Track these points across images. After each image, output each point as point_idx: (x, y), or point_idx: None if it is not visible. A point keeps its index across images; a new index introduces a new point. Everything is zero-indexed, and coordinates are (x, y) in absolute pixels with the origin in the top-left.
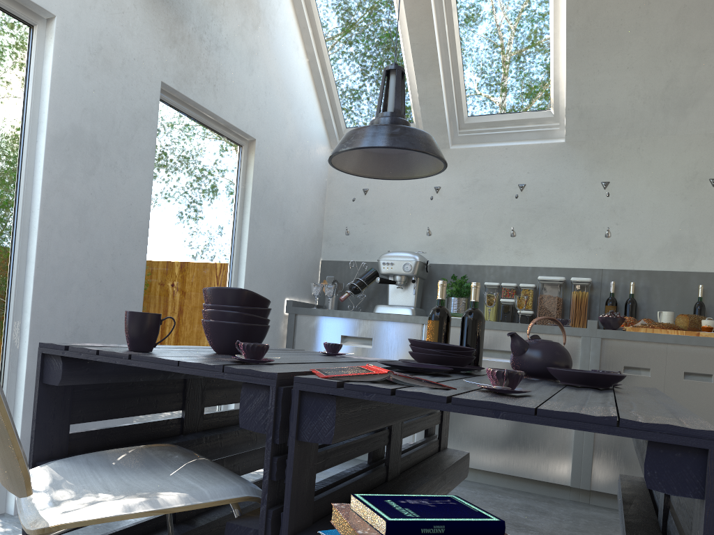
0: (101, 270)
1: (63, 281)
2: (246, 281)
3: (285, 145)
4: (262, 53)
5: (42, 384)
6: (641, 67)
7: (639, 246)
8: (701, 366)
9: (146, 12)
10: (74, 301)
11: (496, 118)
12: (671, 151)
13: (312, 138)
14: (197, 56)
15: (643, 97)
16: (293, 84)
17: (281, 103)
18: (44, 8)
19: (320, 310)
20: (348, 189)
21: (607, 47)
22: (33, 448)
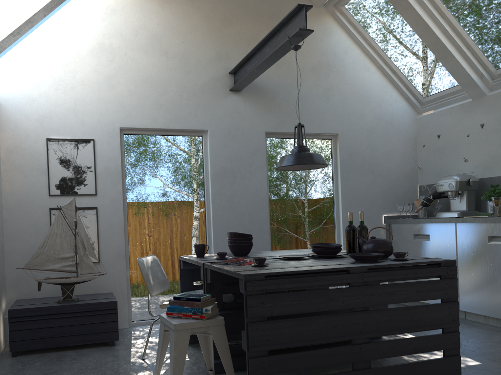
0: (243, 221)
1: (226, 228)
2: (343, 210)
3: (366, 127)
4: (335, 86)
5: (180, 269)
6: None
7: None
8: None
9: (251, 106)
10: None
11: None
12: None
13: (393, 114)
14: (286, 110)
15: None
16: (368, 90)
17: (357, 106)
18: (202, 129)
19: (400, 220)
20: (428, 137)
21: None
22: (180, 288)
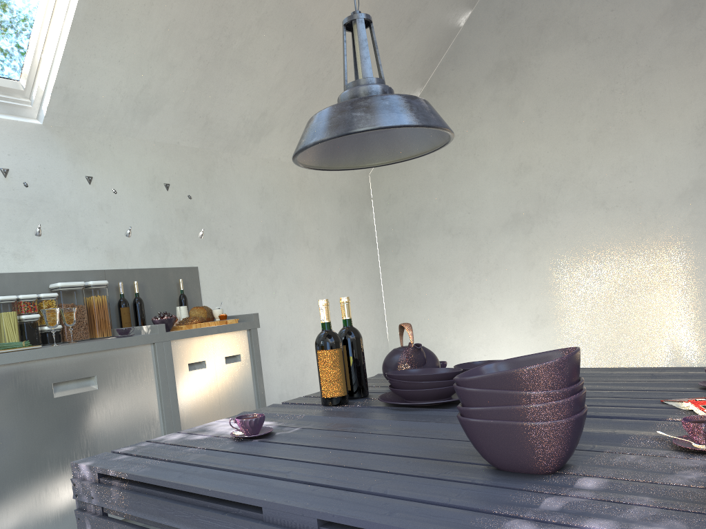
0: None
1: None
2: None
3: None
4: None
5: None
6: (129, 64)
7: (128, 245)
8: (233, 349)
9: None
10: None
11: None
12: (135, 153)
13: None
14: None
15: (123, 95)
16: None
17: None
18: None
19: None
20: None
21: (110, 32)
22: None
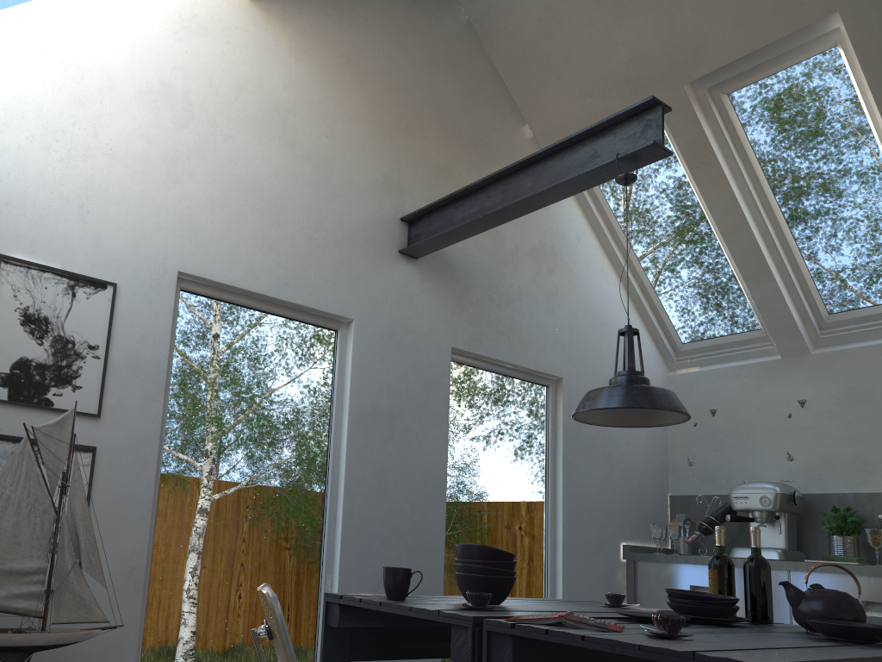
0: (401, 525)
1: (366, 537)
2: (564, 525)
3: (601, 376)
4: (562, 292)
5: (326, 626)
6: None
7: None
8: None
9: (432, 293)
10: (376, 555)
11: (865, 312)
12: None
13: (638, 362)
14: (487, 315)
15: None
16: (606, 312)
17: (591, 335)
18: (344, 316)
19: (661, 555)
20: (692, 411)
21: None
22: None
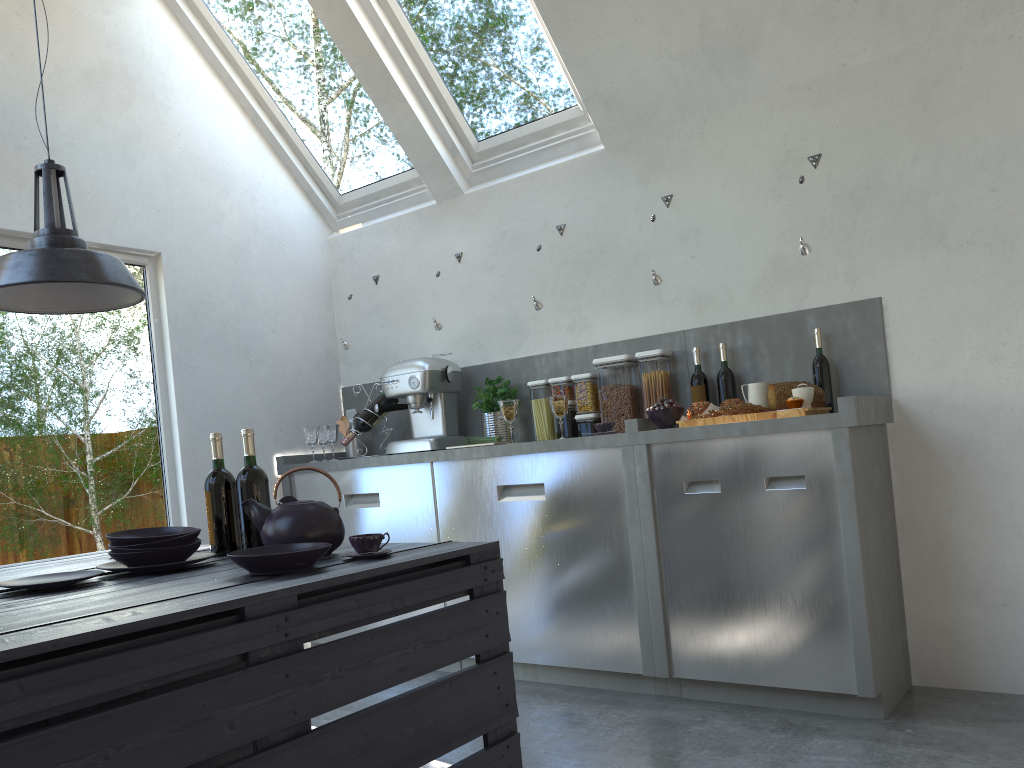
0: None
1: None
2: (184, 446)
3: (226, 246)
4: (149, 134)
5: None
6: (652, 14)
7: (729, 285)
8: (785, 464)
9: None
10: None
11: (513, 136)
12: (747, 127)
13: (283, 224)
14: (16, 171)
15: (678, 56)
16: (226, 159)
17: (204, 191)
18: None
19: (313, 464)
20: (356, 280)
21: None
22: None
